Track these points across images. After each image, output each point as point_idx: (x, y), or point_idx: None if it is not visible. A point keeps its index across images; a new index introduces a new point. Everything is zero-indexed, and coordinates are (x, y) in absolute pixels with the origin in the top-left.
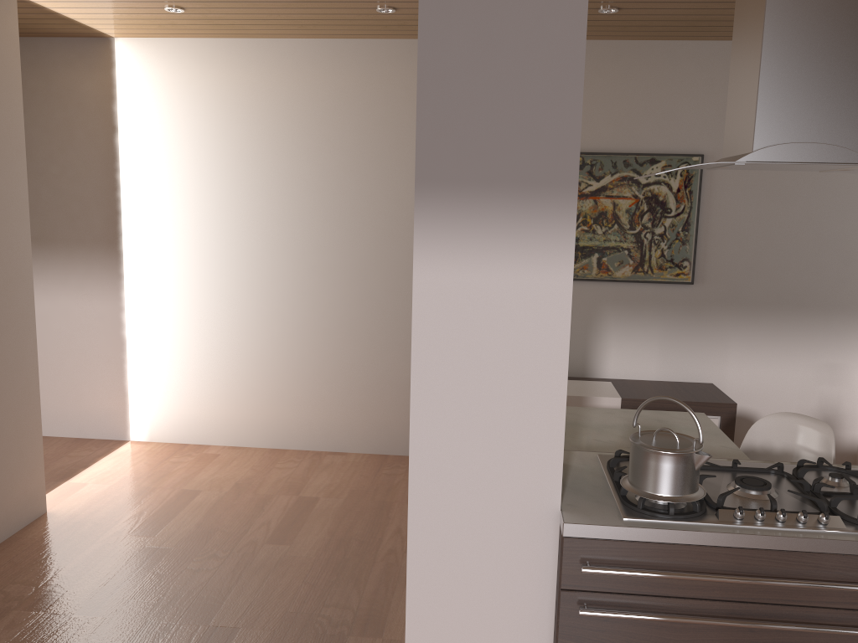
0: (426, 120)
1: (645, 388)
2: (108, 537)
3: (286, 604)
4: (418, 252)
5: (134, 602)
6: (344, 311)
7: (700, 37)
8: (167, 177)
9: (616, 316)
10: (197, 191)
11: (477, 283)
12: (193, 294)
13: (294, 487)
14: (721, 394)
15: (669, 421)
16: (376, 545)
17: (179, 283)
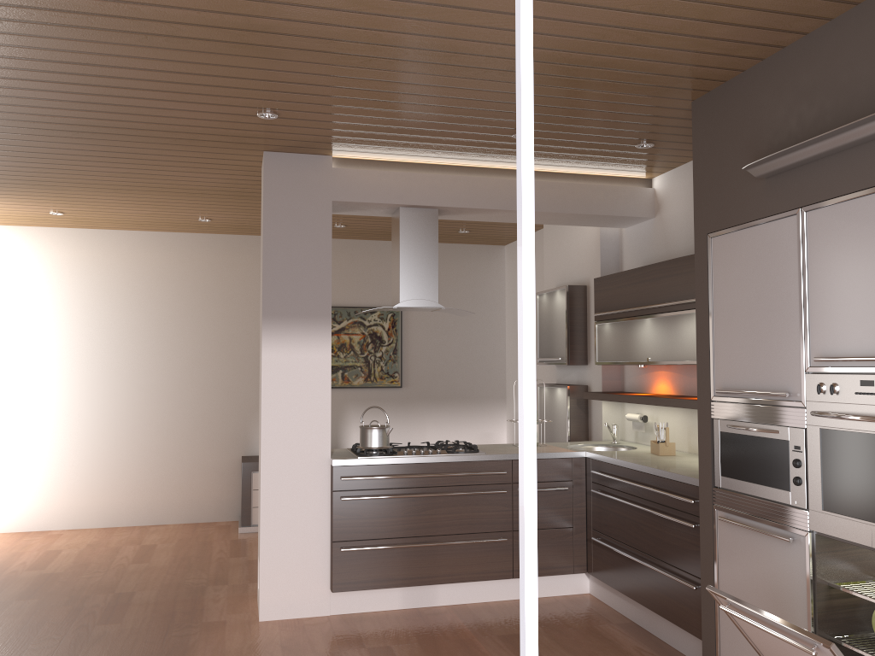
0: (266, 289)
1: None
2: (8, 573)
3: (160, 581)
4: (264, 345)
5: (55, 591)
6: (165, 417)
7: None
8: (25, 324)
9: (355, 410)
10: (49, 334)
11: (290, 357)
12: (41, 411)
13: (135, 542)
14: None
15: None
16: (209, 557)
17: (30, 403)
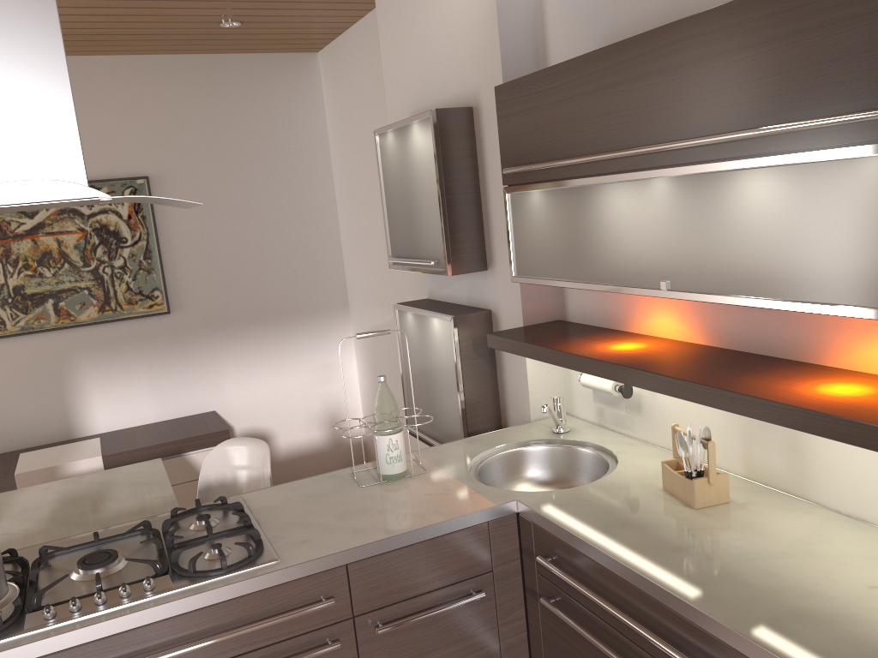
0: None
1: (137, 435)
2: None
3: None
4: None
5: None
6: None
7: (112, 51)
8: None
9: (92, 363)
10: None
11: None
12: None
13: None
14: (217, 422)
15: (114, 480)
16: None
17: None
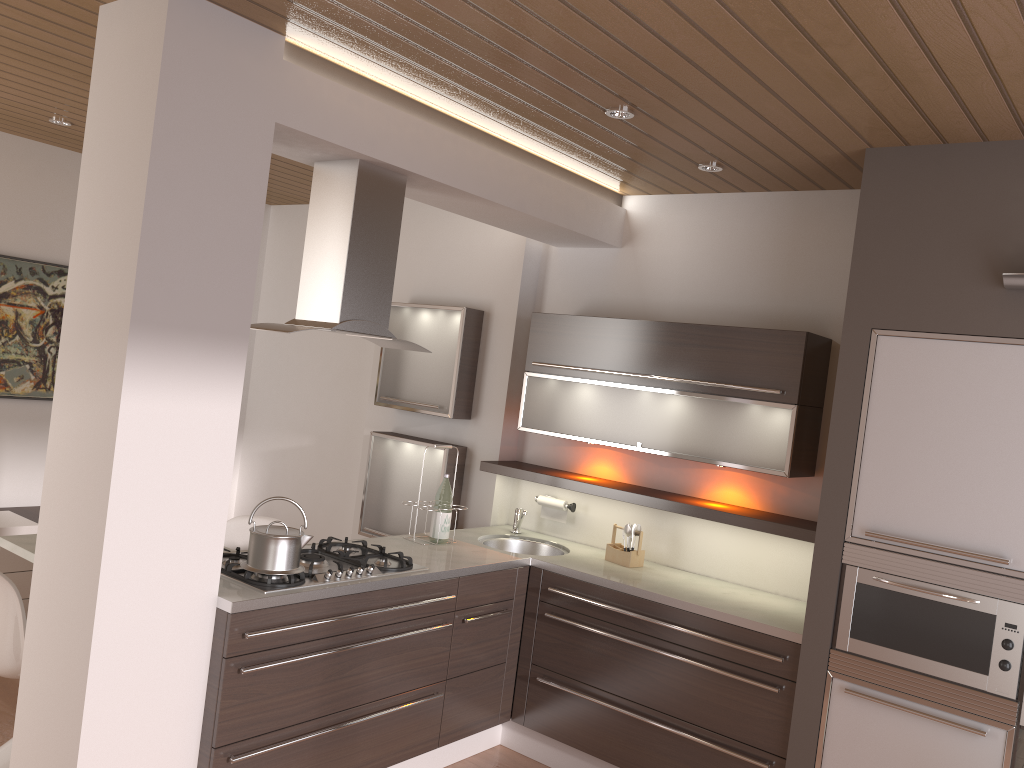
0: (144, 272)
1: None
2: None
3: None
4: (127, 383)
5: None
6: None
7: None
8: None
9: (12, 436)
10: None
11: (172, 411)
12: None
13: None
14: None
15: None
16: None
17: None
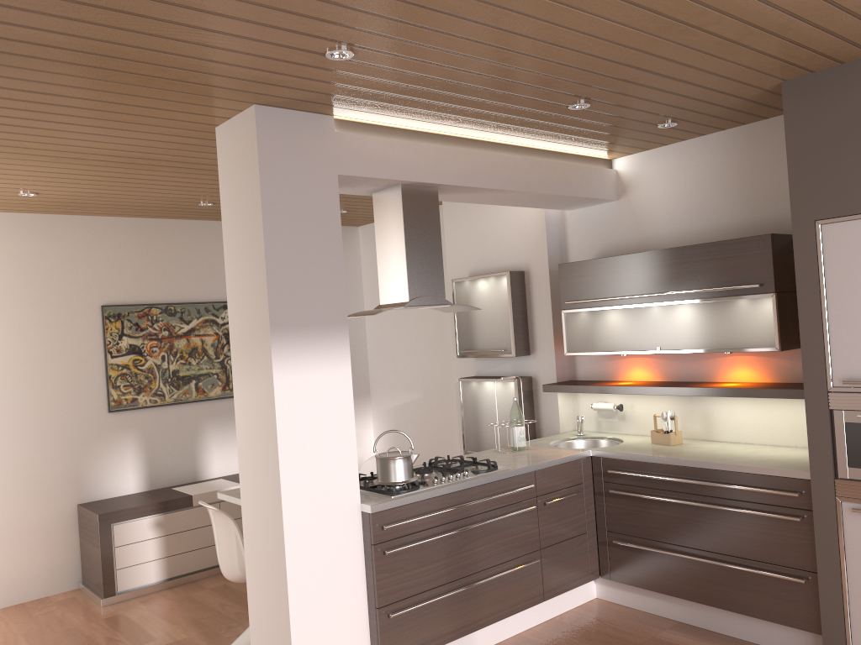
0: (272, 293)
1: None
2: None
3: None
4: (275, 368)
5: None
6: None
7: None
8: None
9: (214, 426)
10: None
11: (307, 381)
12: None
13: None
14: None
15: None
16: None
17: None
